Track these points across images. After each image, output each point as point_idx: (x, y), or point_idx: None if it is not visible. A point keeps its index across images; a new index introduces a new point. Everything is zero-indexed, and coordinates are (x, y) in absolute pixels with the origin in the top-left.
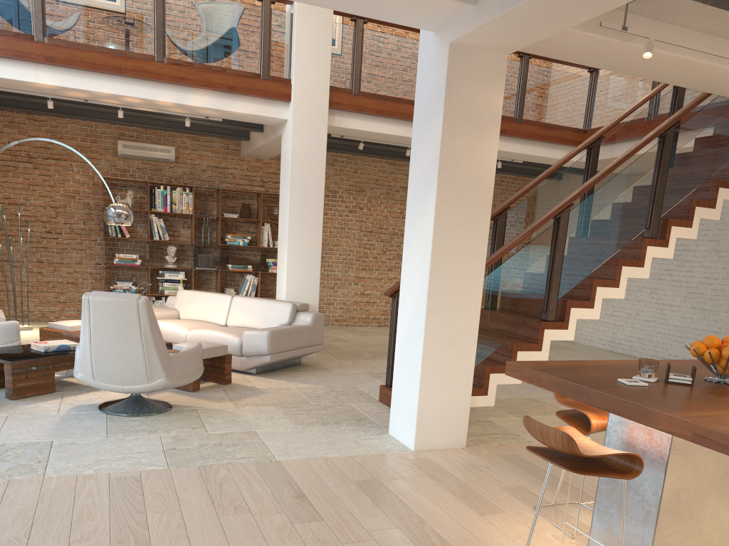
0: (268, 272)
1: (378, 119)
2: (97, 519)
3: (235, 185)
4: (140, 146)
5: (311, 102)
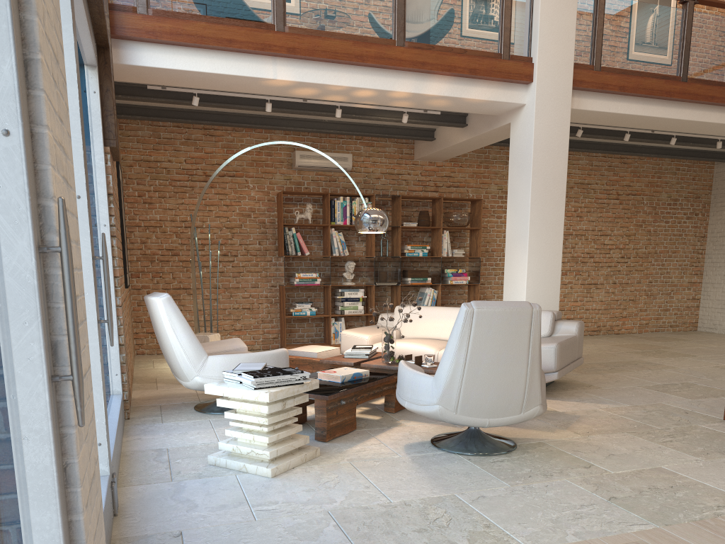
0: (448, 284)
1: (617, 97)
2: None
3: (408, 192)
4: (318, 155)
5: (555, 82)
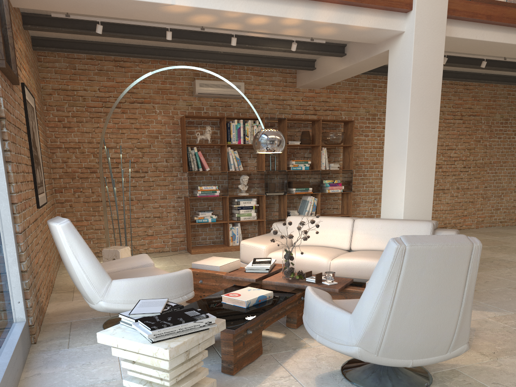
0: (326, 193)
1: (483, 26)
2: None
3: (292, 115)
4: (215, 84)
5: (432, 10)
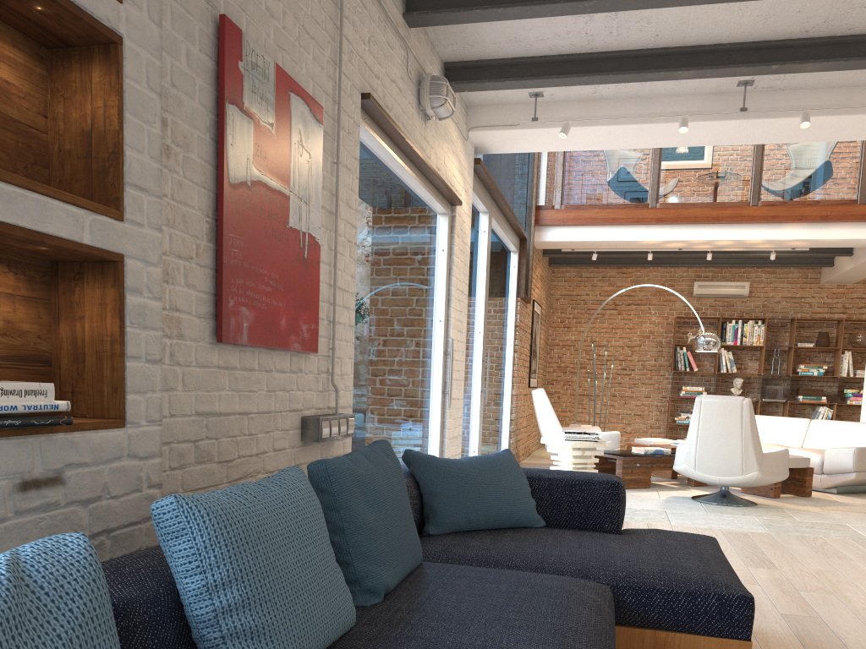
0: (845, 404)
1: None
2: (723, 546)
3: (811, 314)
4: (715, 284)
5: None
